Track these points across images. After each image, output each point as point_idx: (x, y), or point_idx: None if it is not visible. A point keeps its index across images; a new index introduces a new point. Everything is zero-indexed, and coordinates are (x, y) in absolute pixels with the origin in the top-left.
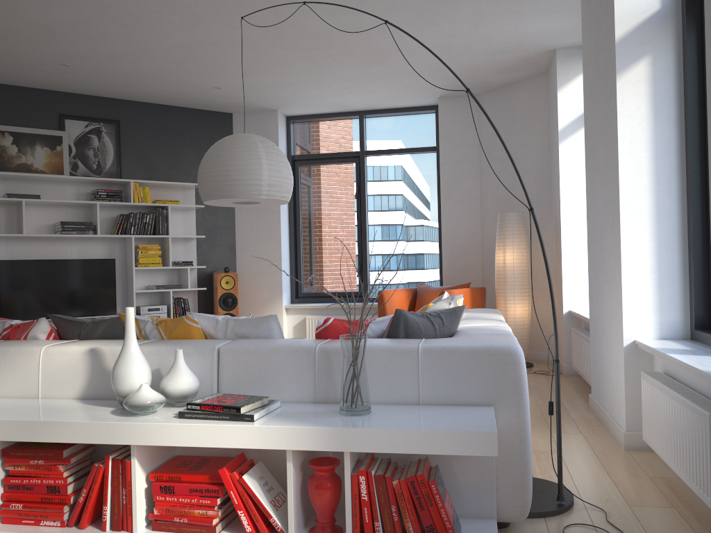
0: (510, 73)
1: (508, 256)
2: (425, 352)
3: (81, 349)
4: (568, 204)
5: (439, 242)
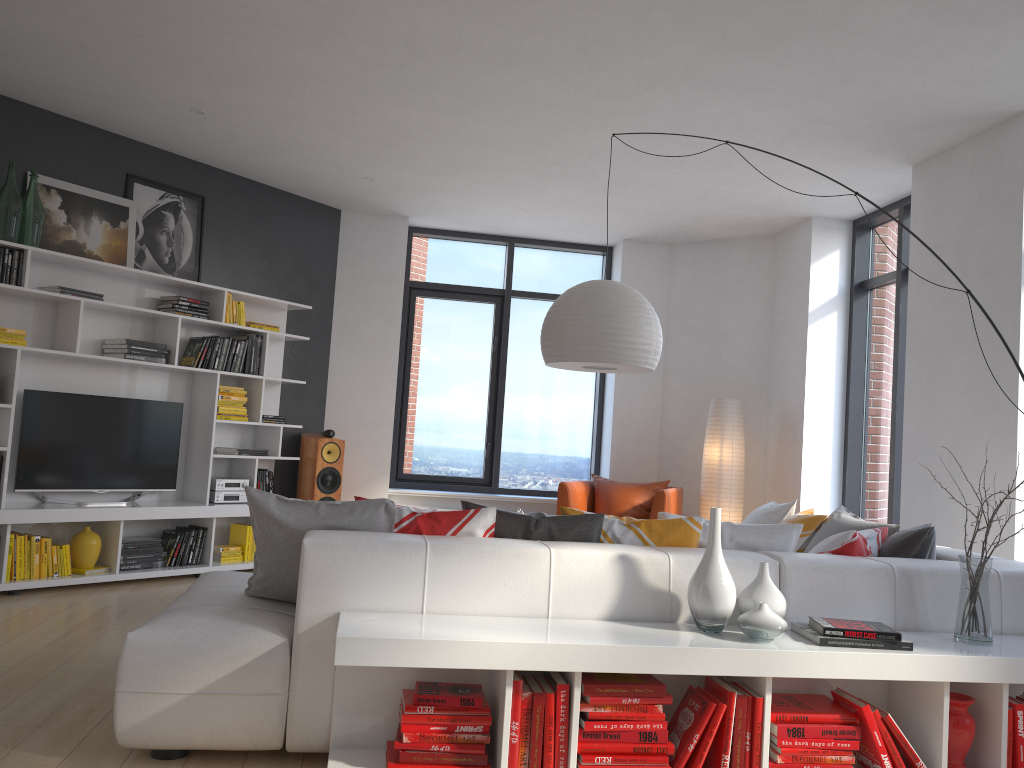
0: (735, 230)
1: (726, 452)
2: (1006, 577)
3: (607, 555)
4: (813, 398)
5: (598, 422)
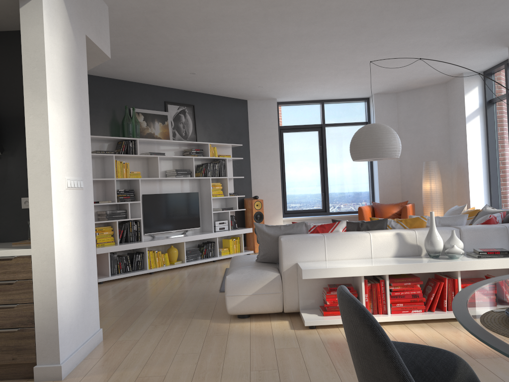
0: (426, 83)
1: (433, 185)
2: None
3: (391, 233)
4: (471, 156)
5: (371, 178)
